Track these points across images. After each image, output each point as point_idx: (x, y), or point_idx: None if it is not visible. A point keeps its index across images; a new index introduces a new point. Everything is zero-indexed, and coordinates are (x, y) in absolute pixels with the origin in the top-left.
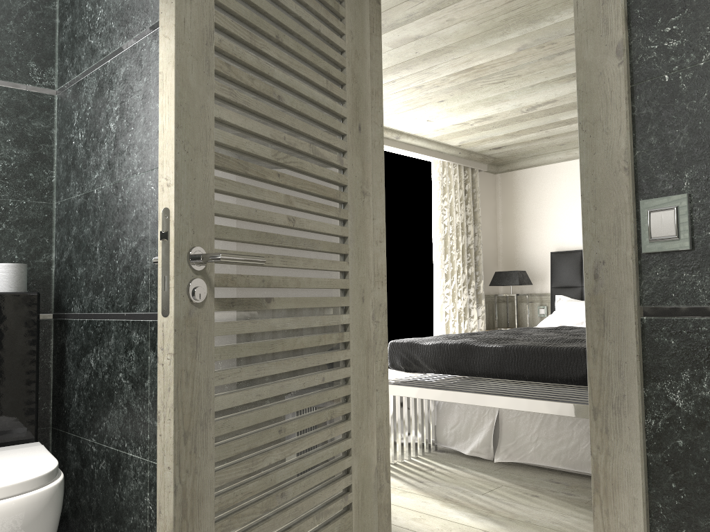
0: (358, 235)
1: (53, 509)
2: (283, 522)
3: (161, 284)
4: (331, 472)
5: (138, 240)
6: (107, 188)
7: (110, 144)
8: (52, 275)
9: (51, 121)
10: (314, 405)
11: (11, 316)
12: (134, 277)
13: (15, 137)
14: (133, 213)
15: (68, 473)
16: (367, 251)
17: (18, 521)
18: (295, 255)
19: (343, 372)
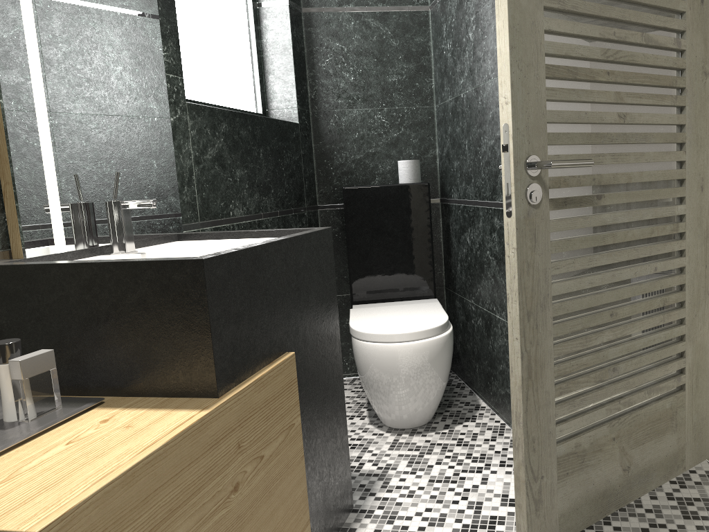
0: (698, 121)
1: (446, 352)
2: (615, 392)
3: (504, 190)
4: (663, 354)
5: (494, 139)
6: (469, 92)
7: (470, 52)
8: (437, 167)
9: (427, 35)
10: (645, 293)
11: (412, 202)
12: (493, 171)
13: (404, 54)
14: (489, 115)
15: (457, 324)
16: (708, 137)
17: (425, 357)
18: (626, 151)
19: (677, 262)
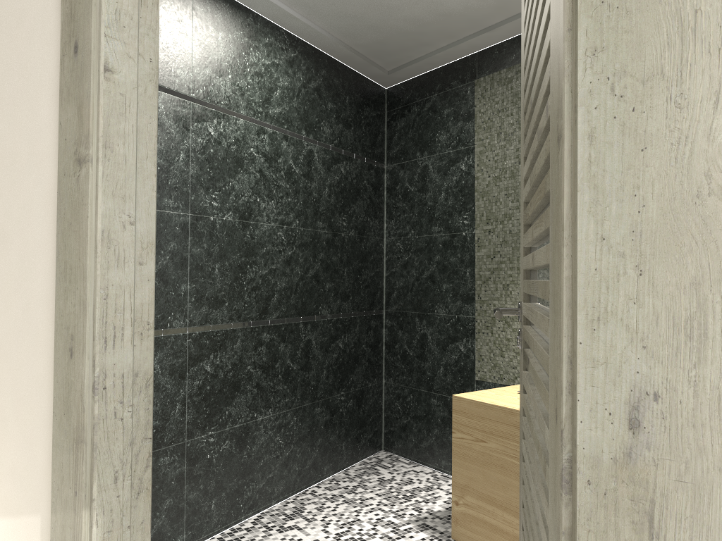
0: (554, 255)
1: None
2: None
3: None
4: None
5: None
6: None
7: None
8: None
9: None
10: None
11: None
12: None
13: None
14: None
15: None
16: (559, 292)
17: None
18: (543, 307)
19: None
